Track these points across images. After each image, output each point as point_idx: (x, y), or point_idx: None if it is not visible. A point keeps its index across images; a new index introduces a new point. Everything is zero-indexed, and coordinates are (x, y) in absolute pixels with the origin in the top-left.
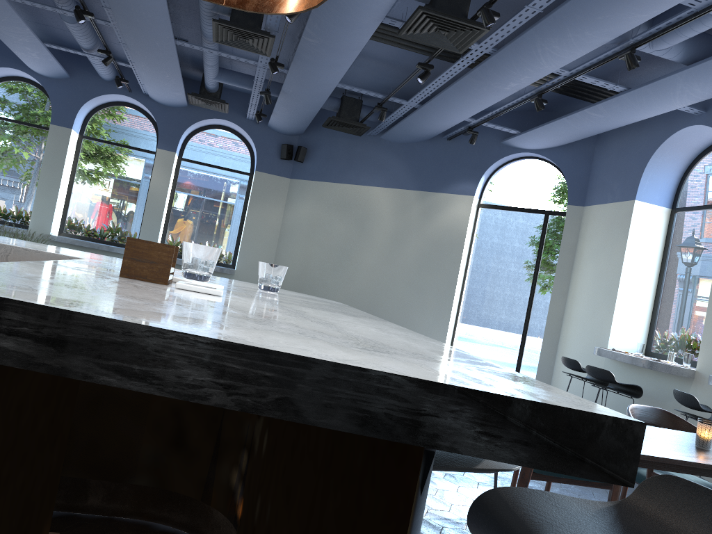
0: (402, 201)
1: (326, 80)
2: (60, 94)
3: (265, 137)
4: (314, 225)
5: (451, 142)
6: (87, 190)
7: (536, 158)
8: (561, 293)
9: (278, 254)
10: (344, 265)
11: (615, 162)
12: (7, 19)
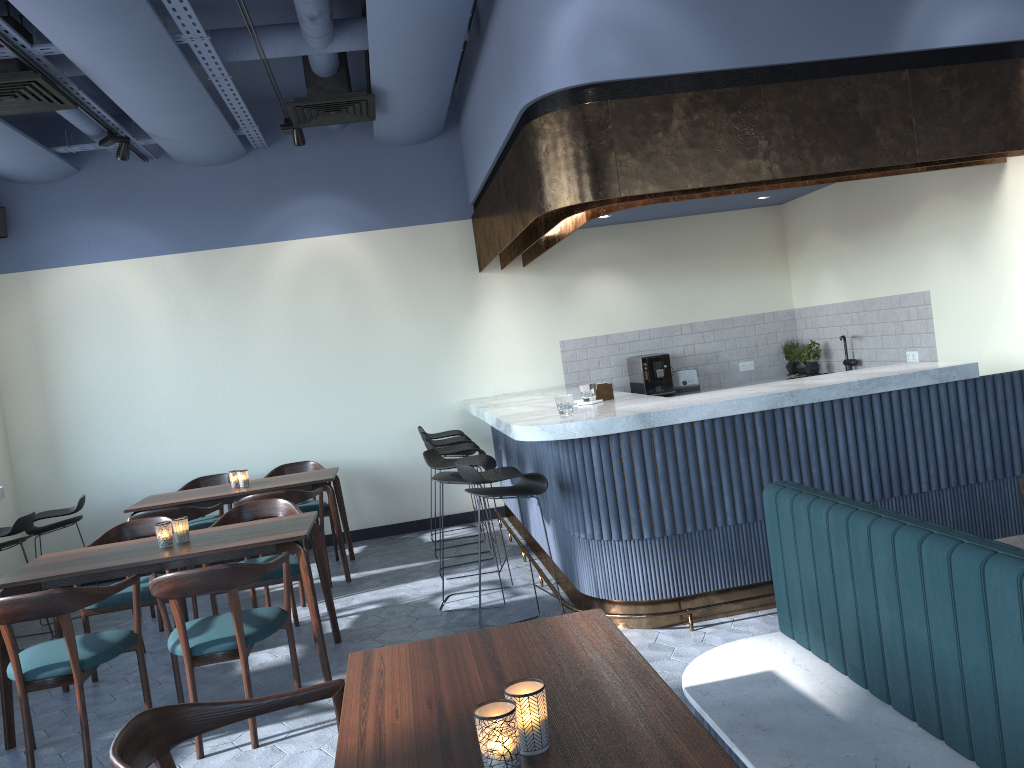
0: None
1: None
2: None
3: None
4: None
5: None
6: None
7: None
8: None
9: None
10: None
11: None
12: None
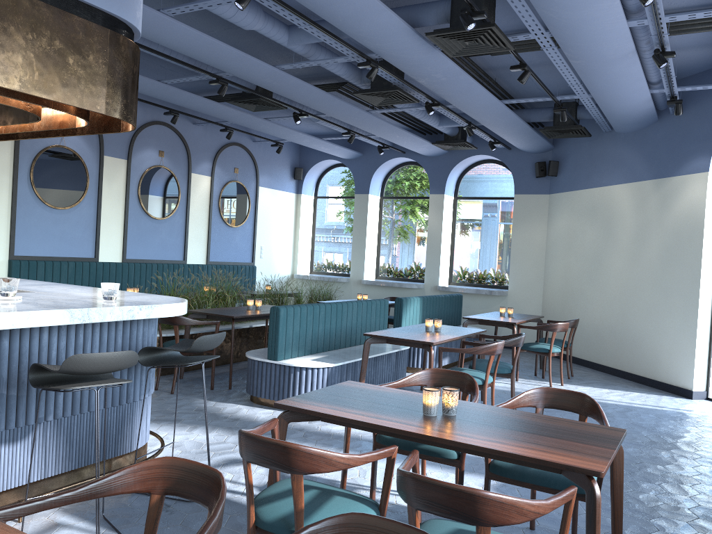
0: (640, 195)
1: (480, 103)
2: (358, 169)
3: (519, 160)
4: (570, 236)
5: (679, 116)
6: (391, 240)
7: None
8: None
9: (546, 271)
10: (597, 273)
11: None
12: (282, 132)
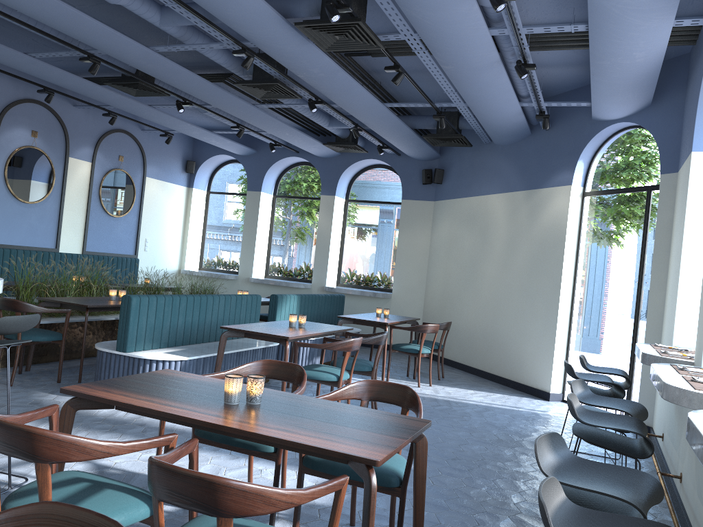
0: (513, 205)
1: (362, 104)
2: (252, 166)
3: (407, 167)
4: (451, 243)
5: (549, 131)
6: (282, 239)
7: (634, 127)
8: (660, 284)
9: (428, 275)
10: (472, 278)
11: (689, 109)
12: (169, 122)
